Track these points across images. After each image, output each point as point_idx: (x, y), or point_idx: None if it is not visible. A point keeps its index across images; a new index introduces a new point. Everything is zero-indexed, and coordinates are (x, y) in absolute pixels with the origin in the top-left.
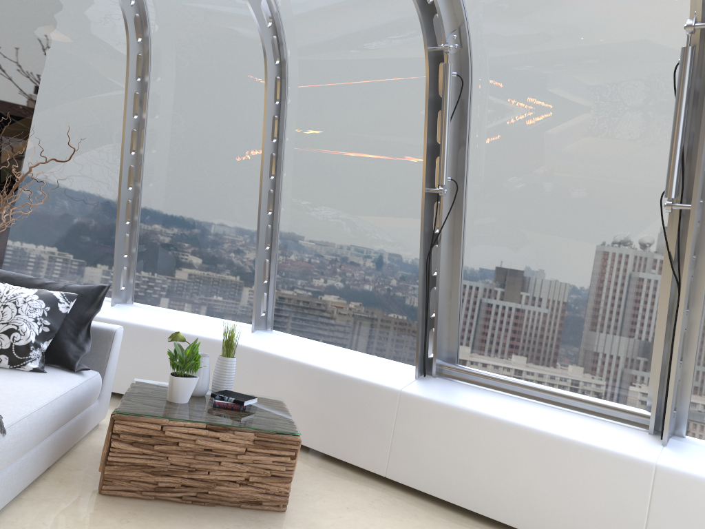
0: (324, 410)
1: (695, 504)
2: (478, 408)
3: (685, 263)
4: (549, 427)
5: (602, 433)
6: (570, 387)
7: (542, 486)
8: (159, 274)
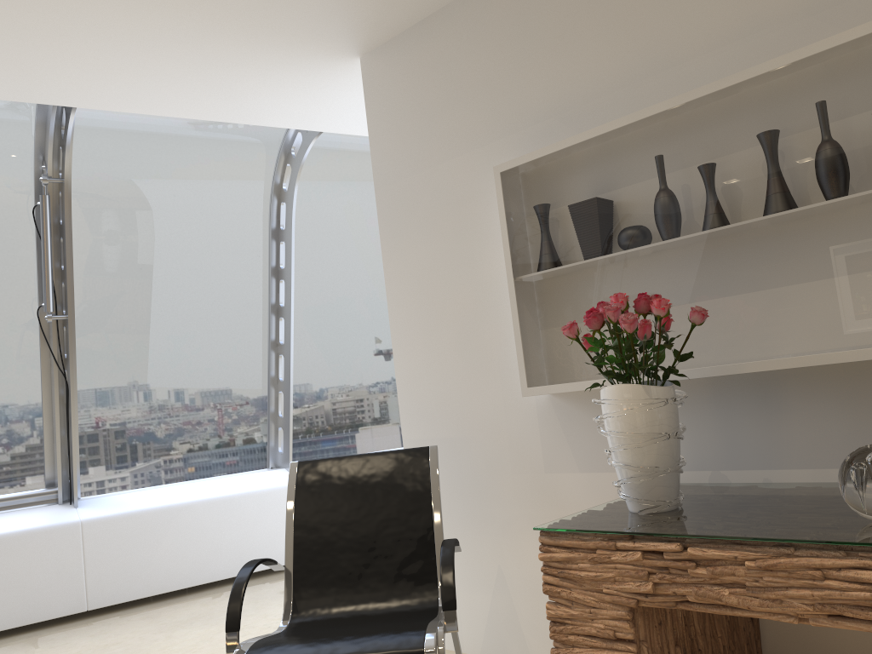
0: None
1: (116, 536)
2: None
3: (71, 360)
4: None
5: (25, 519)
6: None
7: None
8: None
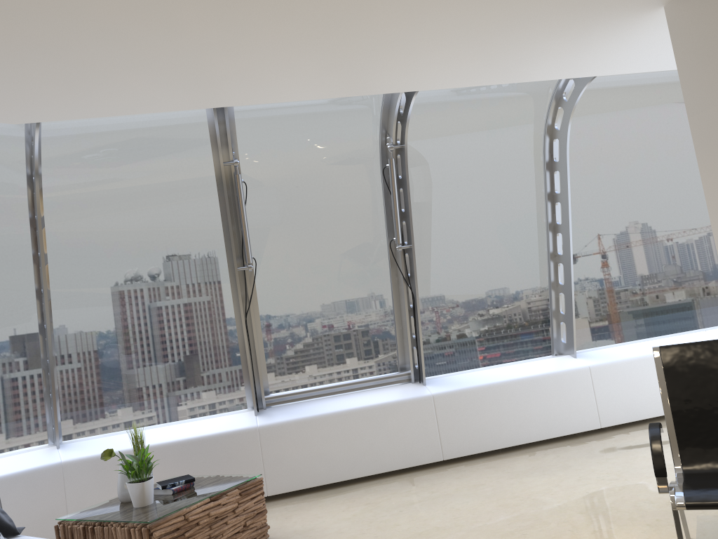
0: (192, 475)
1: (456, 406)
2: (319, 412)
3: (415, 278)
4: (368, 402)
5: (394, 393)
6: (353, 377)
7: (378, 440)
8: None
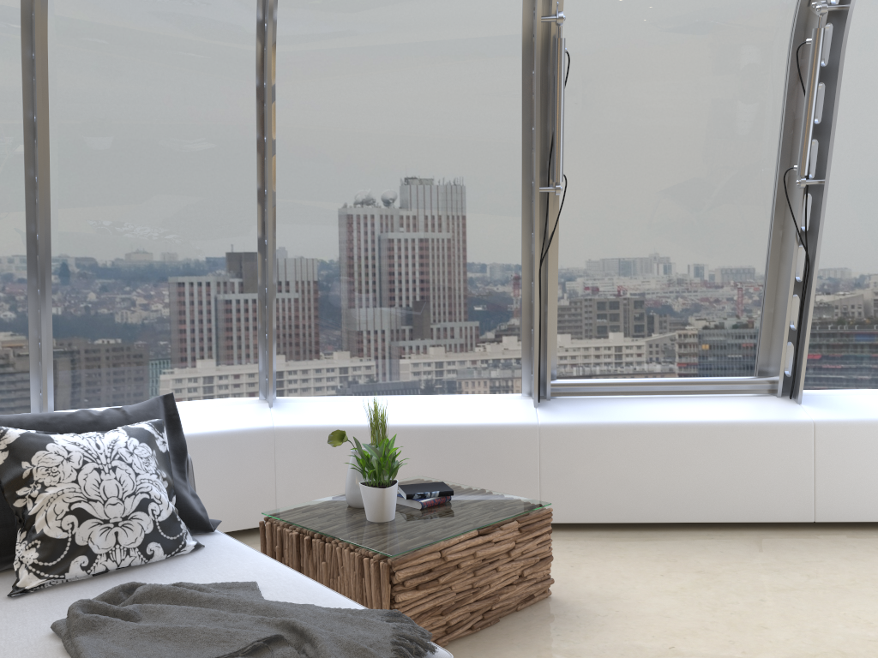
0: (440, 474)
1: (850, 445)
2: (631, 418)
3: (819, 235)
4: (707, 416)
5: (748, 408)
6: (682, 373)
7: (716, 474)
8: (96, 360)
